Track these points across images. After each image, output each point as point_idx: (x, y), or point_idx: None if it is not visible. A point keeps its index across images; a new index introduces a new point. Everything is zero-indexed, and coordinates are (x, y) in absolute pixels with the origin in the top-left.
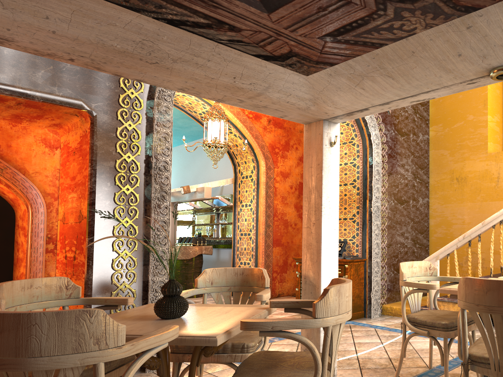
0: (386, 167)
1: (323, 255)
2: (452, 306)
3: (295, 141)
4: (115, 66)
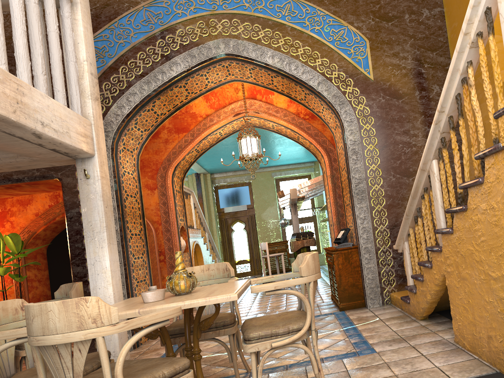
0: (376, 141)
1: (90, 271)
2: (414, 297)
3: None
4: None
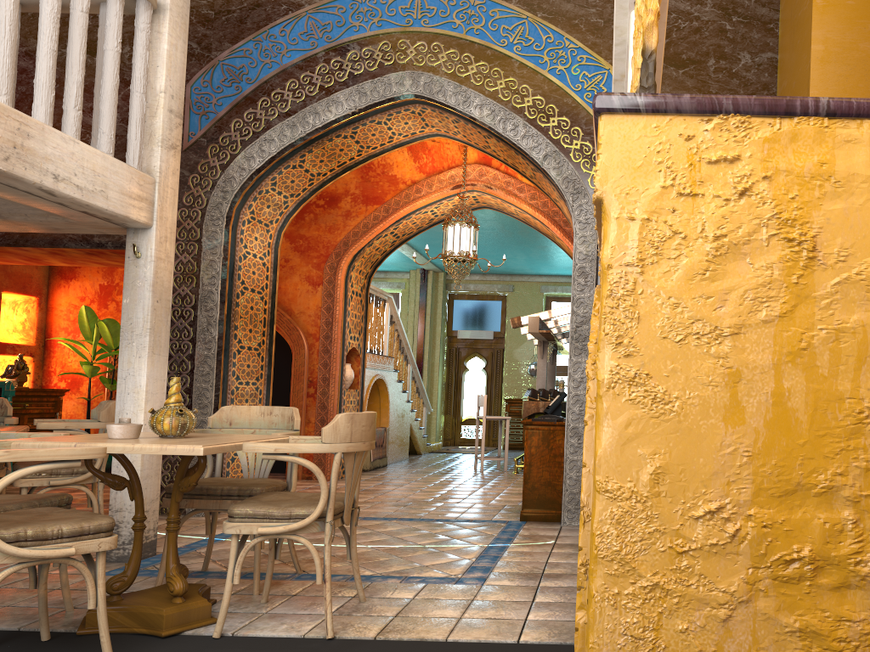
0: None
1: (119, 388)
2: None
3: None
4: None
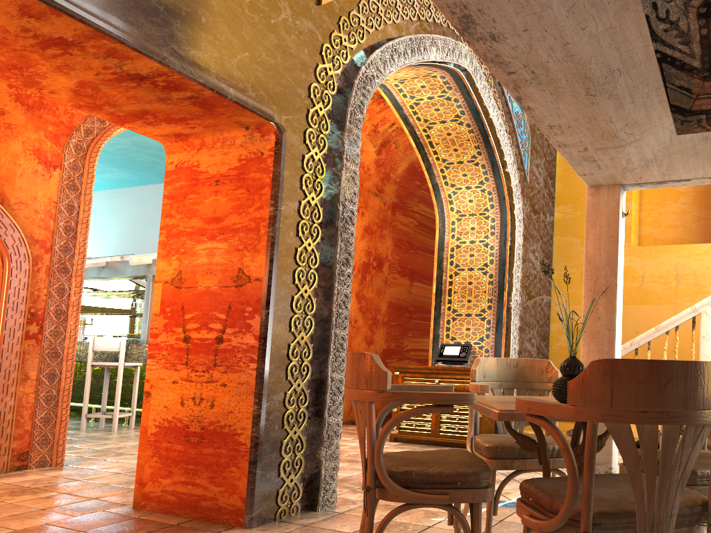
0: (522, 252)
1: (616, 346)
2: None
3: (362, 203)
4: (542, 89)
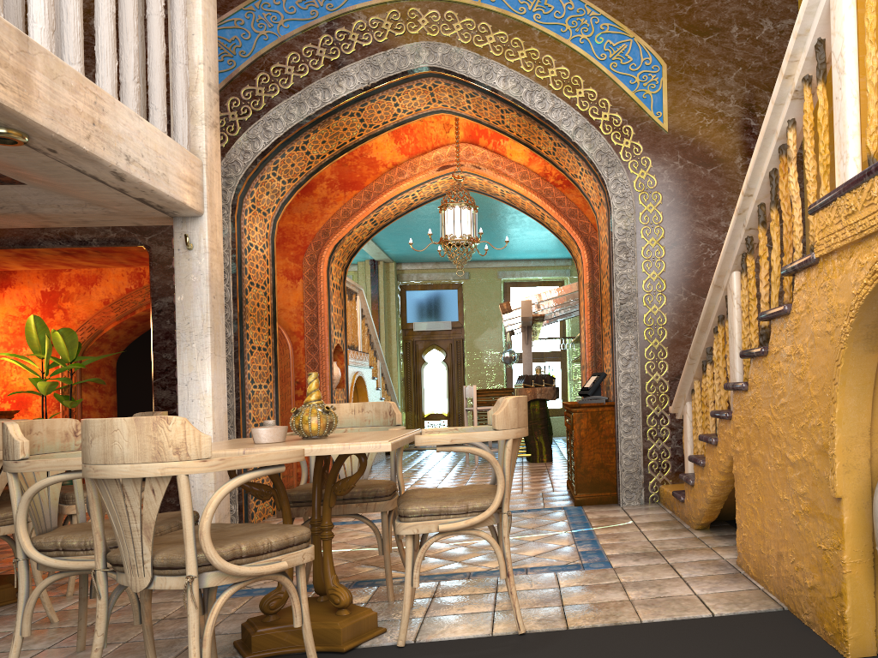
0: (662, 233)
1: (181, 395)
2: (690, 492)
3: None
4: None
